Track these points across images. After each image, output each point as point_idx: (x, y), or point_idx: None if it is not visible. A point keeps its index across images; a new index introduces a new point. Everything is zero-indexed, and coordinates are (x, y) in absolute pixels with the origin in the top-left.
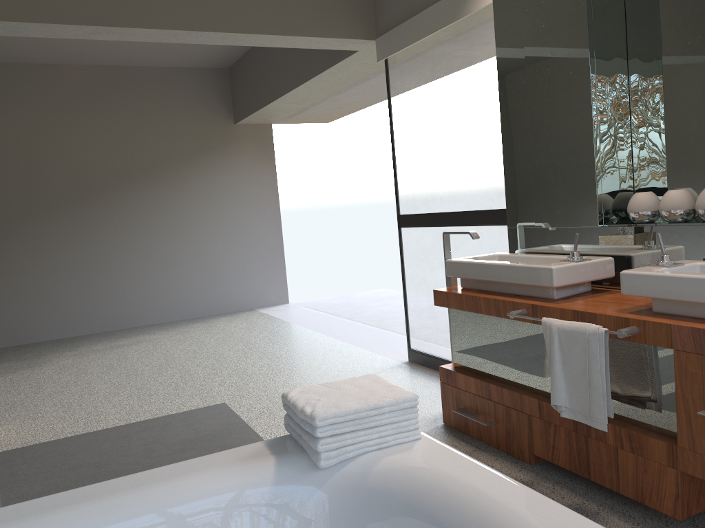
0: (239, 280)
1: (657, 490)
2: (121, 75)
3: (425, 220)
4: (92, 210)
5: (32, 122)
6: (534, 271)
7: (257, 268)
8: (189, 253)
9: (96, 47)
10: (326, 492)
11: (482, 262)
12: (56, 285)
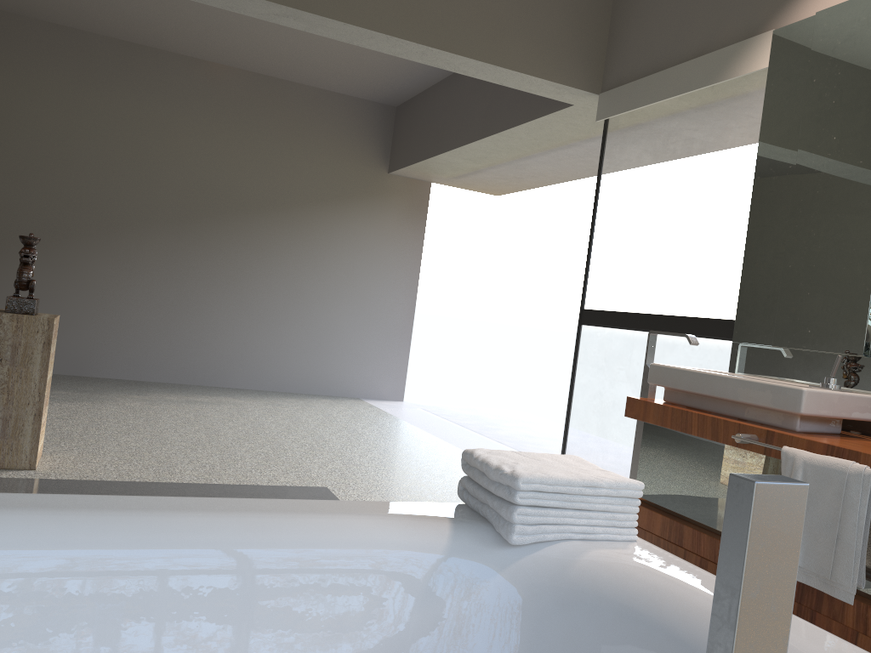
0: (350, 360)
1: None
2: (272, 88)
3: (618, 320)
4: (201, 236)
5: (158, 119)
6: (776, 391)
7: (375, 350)
8: (300, 313)
9: (255, 48)
10: (511, 576)
11: (702, 372)
12: (137, 315)
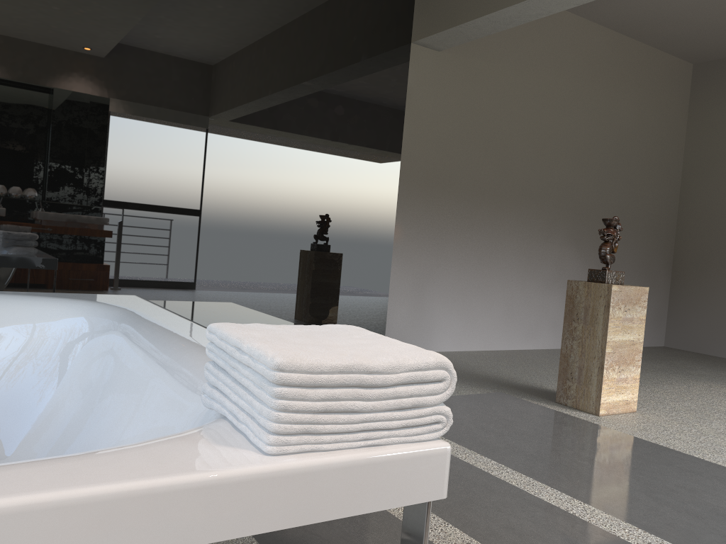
0: None
1: None
2: None
3: None
4: None
5: None
6: None
7: None
8: None
9: None
10: None
11: None
12: None
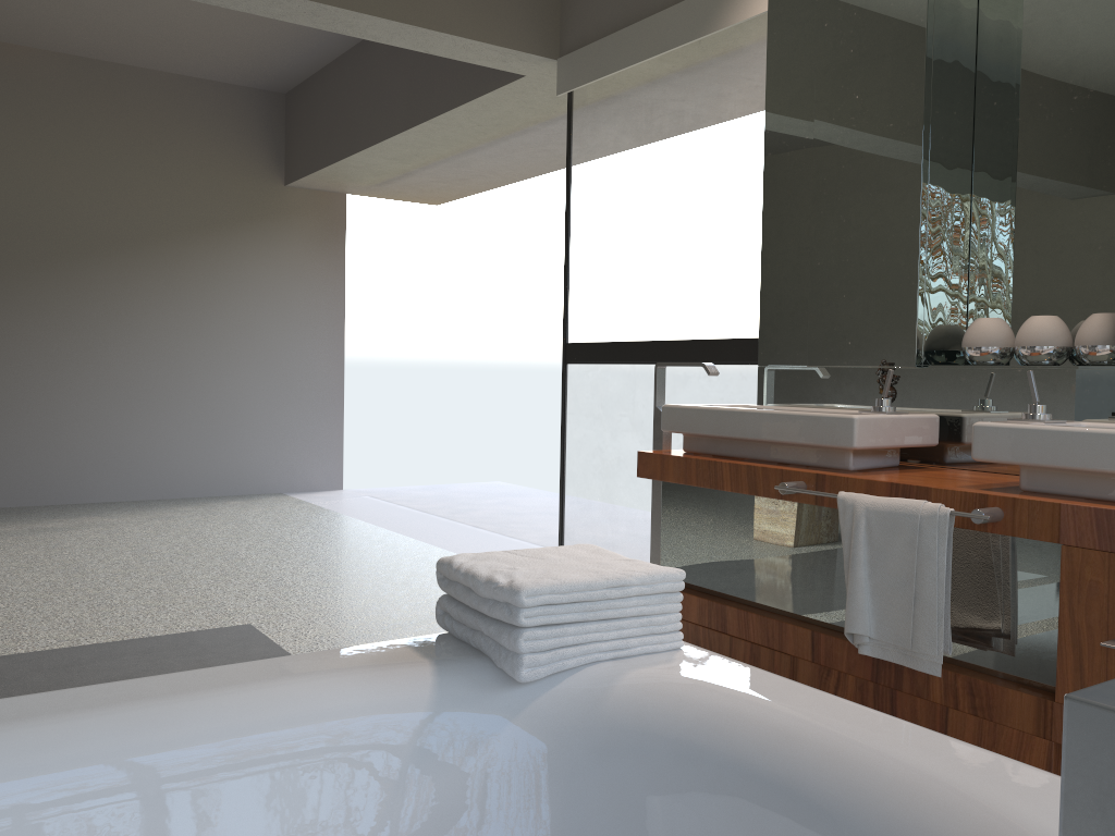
0: (263, 443)
1: None
2: (101, 76)
3: (612, 353)
4: (22, 296)
5: None
6: (821, 423)
7: (297, 426)
8: (184, 388)
9: (67, 20)
10: (526, 726)
11: (728, 409)
12: None
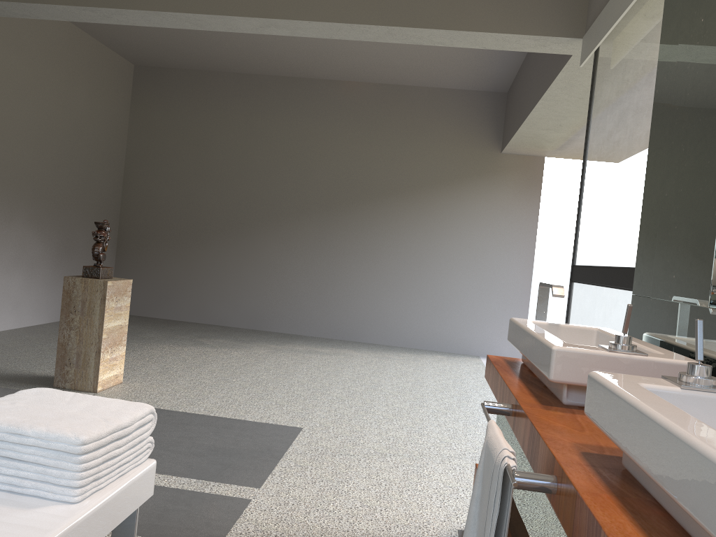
0: (470, 321)
1: None
2: (395, 93)
3: (588, 275)
4: (341, 220)
5: (308, 131)
6: (542, 350)
7: (494, 313)
8: (423, 280)
9: (365, 63)
10: None
11: (523, 327)
12: (295, 283)
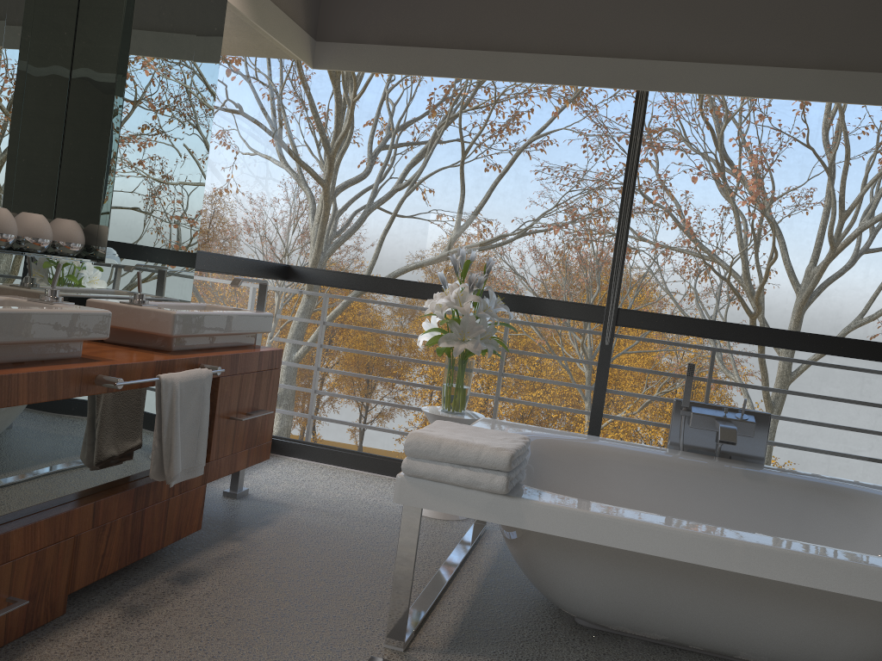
0: None
1: (191, 515)
2: None
3: None
4: None
5: None
6: (88, 319)
7: None
8: None
9: None
10: None
11: None
12: None
